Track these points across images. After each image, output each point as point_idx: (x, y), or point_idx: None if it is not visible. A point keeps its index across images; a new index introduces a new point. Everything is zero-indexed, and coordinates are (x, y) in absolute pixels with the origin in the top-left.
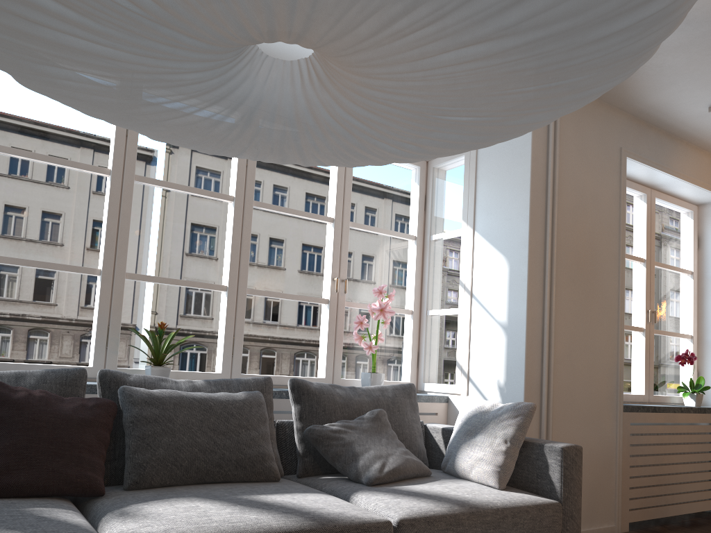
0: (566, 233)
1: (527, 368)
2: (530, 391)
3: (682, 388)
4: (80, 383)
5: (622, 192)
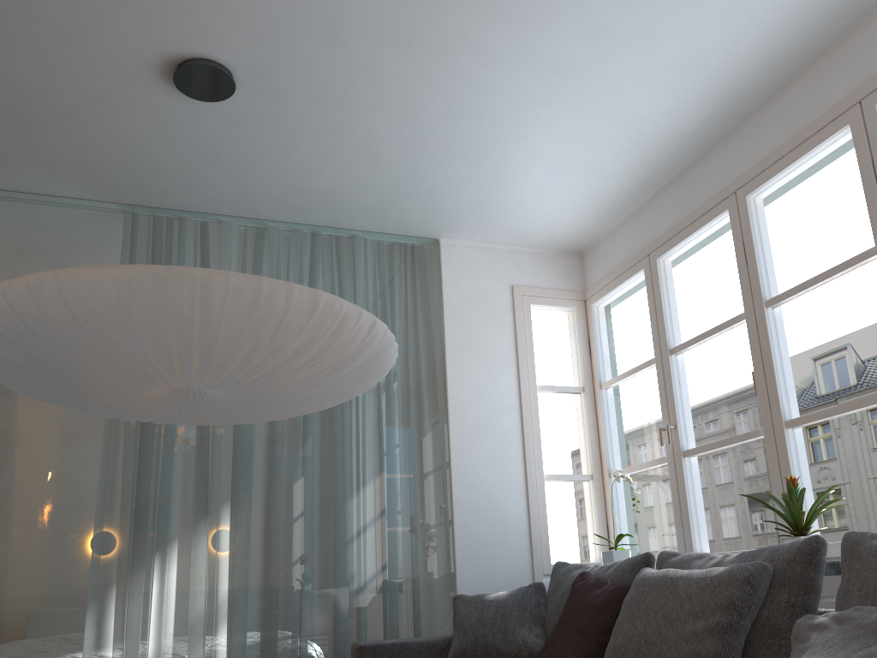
0: None
1: None
2: None
3: None
4: (637, 568)
5: None
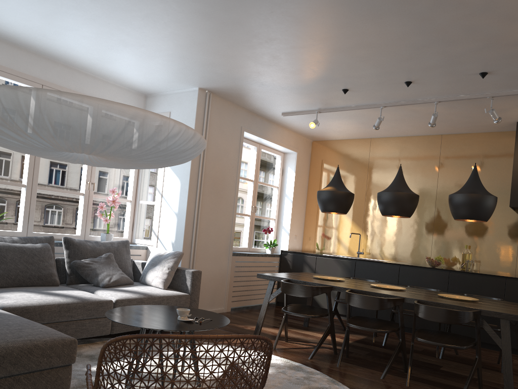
0: (210, 169)
1: (185, 235)
2: (186, 245)
3: (266, 245)
4: None
5: (240, 149)
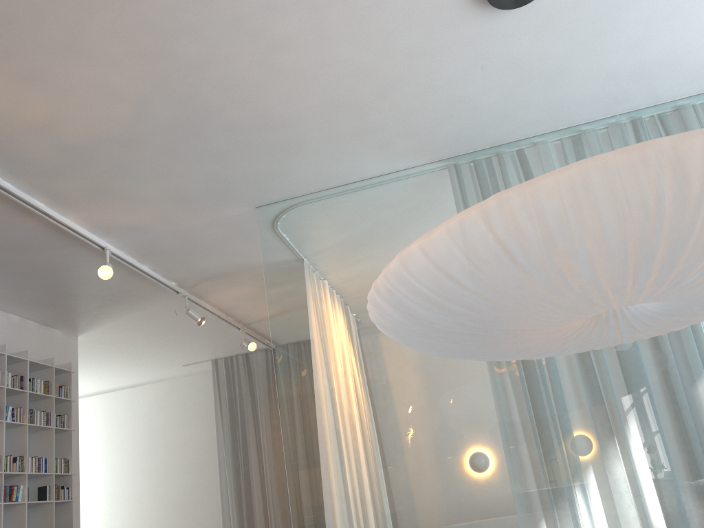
0: None
1: None
2: None
3: None
4: None
5: None
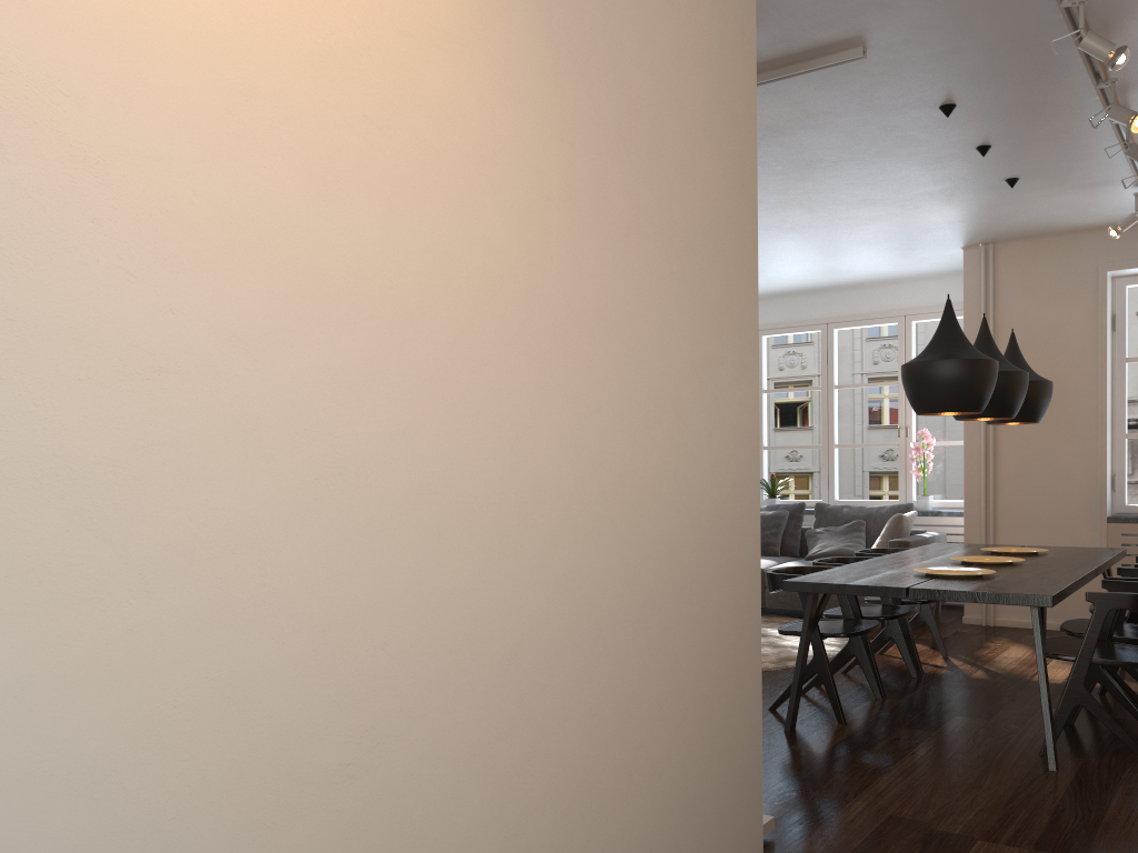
0: None
1: (965, 488)
2: (970, 506)
3: None
4: None
5: (1099, 310)
